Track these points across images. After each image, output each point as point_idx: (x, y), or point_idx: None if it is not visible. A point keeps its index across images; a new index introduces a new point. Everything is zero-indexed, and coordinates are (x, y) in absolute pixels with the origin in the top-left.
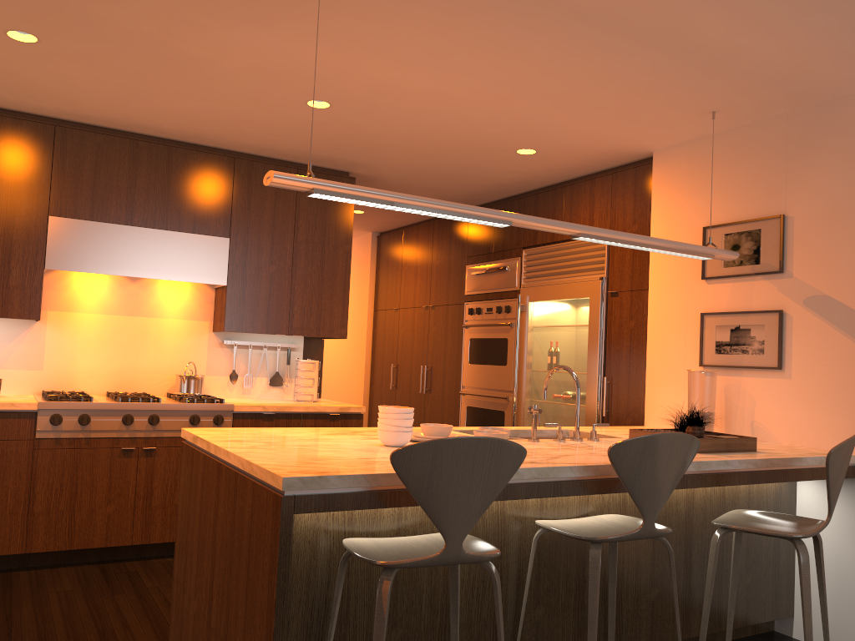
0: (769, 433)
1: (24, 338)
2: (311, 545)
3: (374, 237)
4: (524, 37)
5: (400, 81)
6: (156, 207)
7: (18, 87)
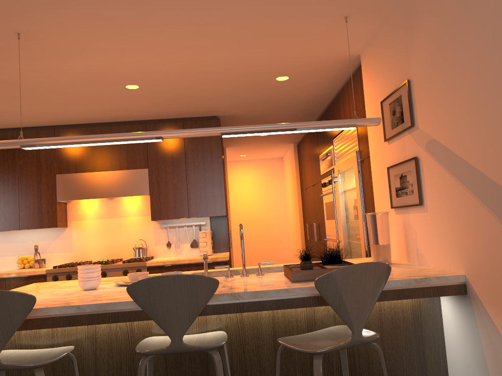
0: (424, 258)
1: (62, 236)
2: None
3: (295, 146)
4: (146, 18)
5: (141, 63)
6: (107, 159)
7: (18, 116)
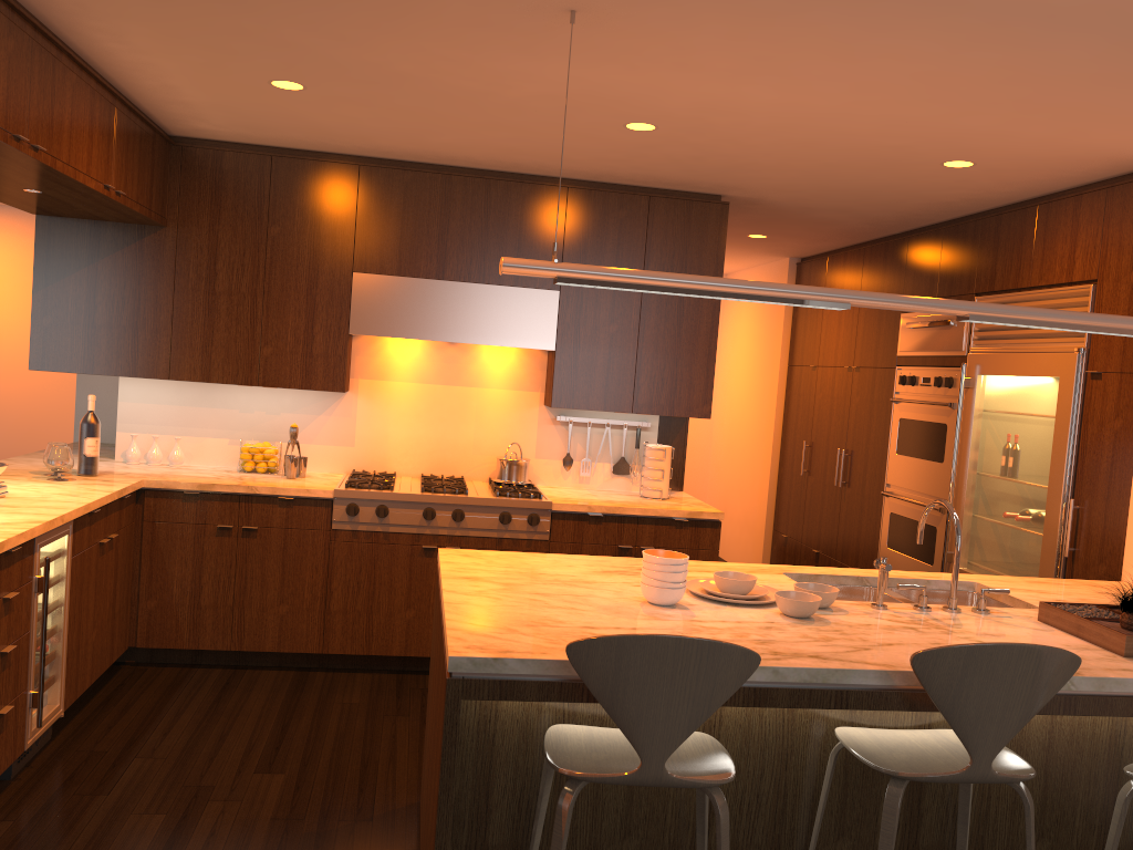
0: None
1: (335, 410)
2: (519, 725)
3: (792, 265)
4: (875, 36)
5: (730, 96)
6: (471, 256)
7: (309, 130)
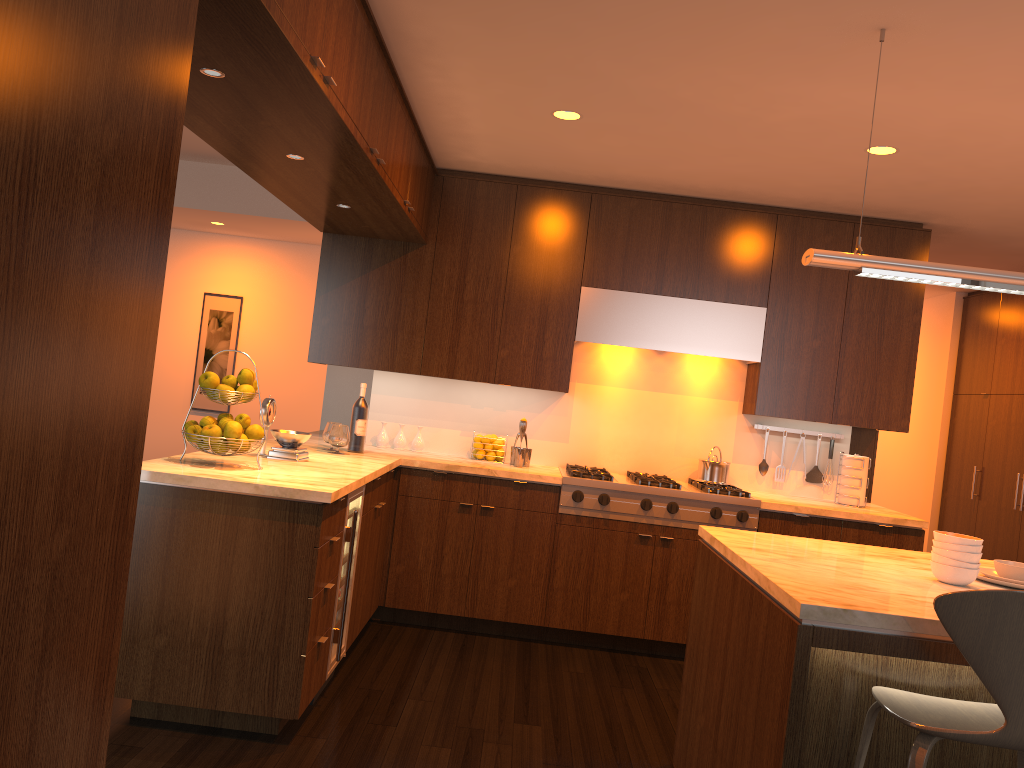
0: None
1: (553, 409)
2: (833, 684)
3: (958, 298)
4: None
5: (993, 115)
6: (687, 274)
7: (560, 160)
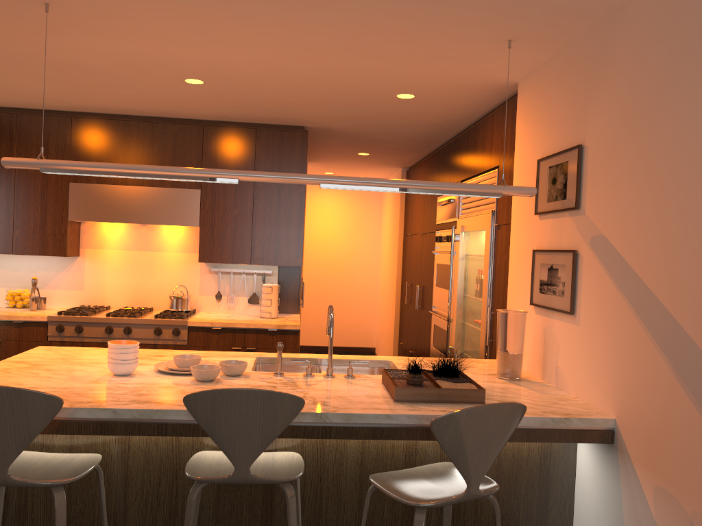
0: (565, 381)
1: (71, 268)
2: None
3: (404, 172)
4: (234, 8)
5: (214, 57)
6: None
7: (22, 95)
